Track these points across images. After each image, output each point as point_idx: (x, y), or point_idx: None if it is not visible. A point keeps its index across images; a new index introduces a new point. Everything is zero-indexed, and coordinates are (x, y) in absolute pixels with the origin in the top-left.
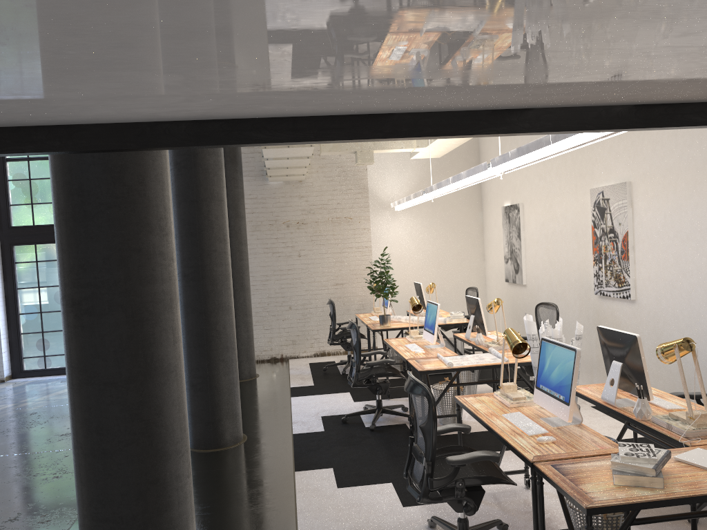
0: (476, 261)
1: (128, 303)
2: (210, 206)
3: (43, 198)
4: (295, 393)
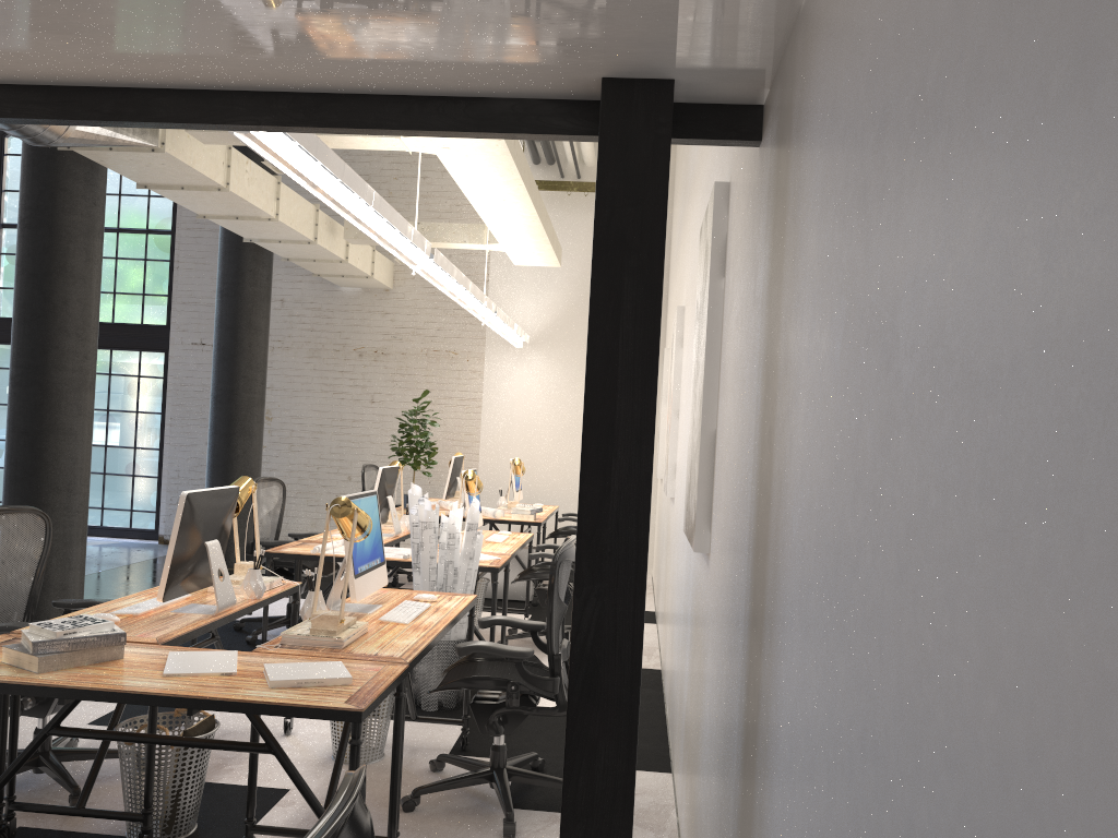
0: None
1: None
2: (57, 284)
3: None
4: None
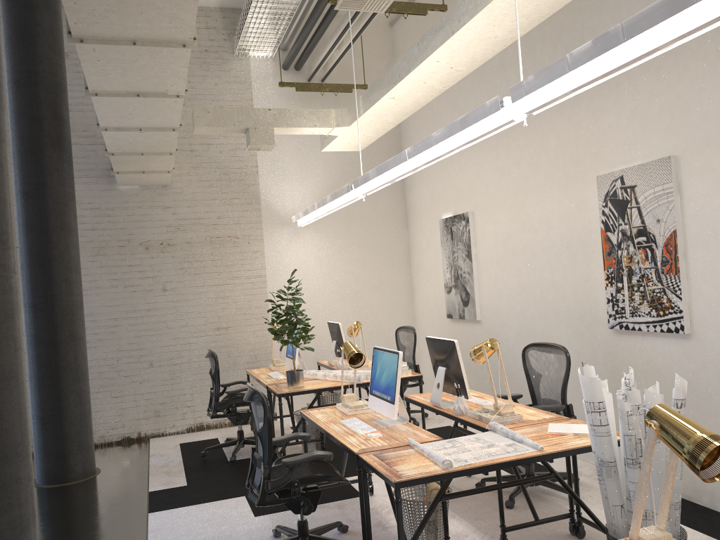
0: (402, 294)
1: None
2: None
3: None
4: (157, 504)
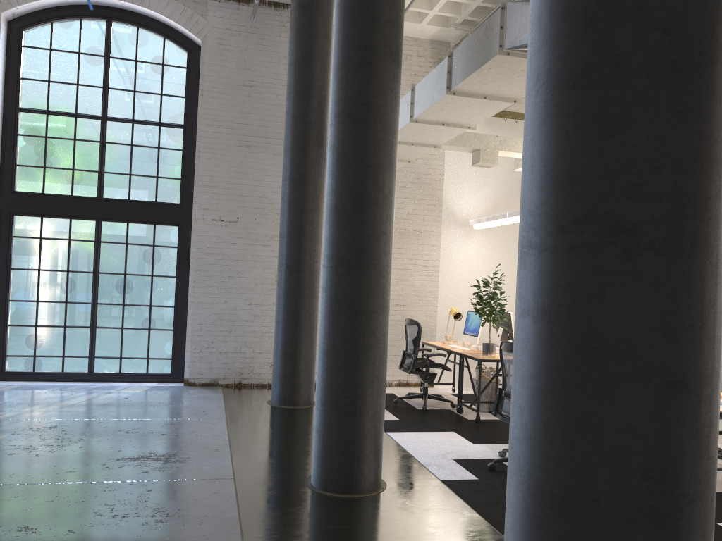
0: None
1: (713, 240)
2: (386, 176)
3: (59, 162)
4: (387, 428)
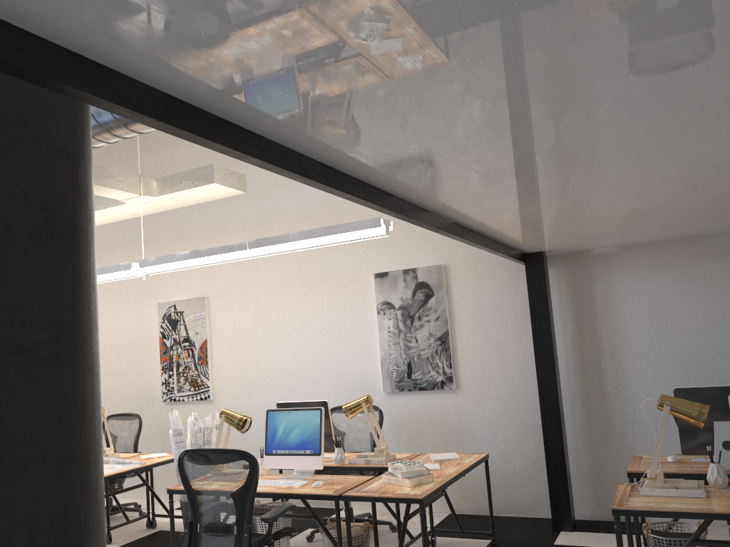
0: None
1: (89, 351)
2: None
3: None
4: None
